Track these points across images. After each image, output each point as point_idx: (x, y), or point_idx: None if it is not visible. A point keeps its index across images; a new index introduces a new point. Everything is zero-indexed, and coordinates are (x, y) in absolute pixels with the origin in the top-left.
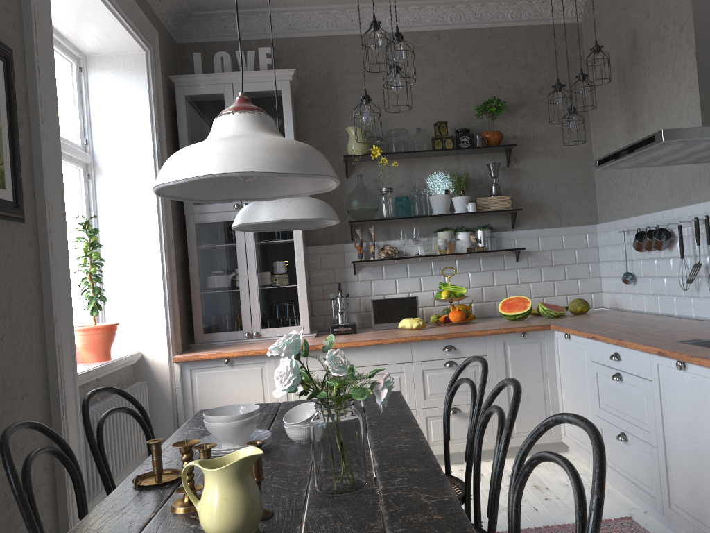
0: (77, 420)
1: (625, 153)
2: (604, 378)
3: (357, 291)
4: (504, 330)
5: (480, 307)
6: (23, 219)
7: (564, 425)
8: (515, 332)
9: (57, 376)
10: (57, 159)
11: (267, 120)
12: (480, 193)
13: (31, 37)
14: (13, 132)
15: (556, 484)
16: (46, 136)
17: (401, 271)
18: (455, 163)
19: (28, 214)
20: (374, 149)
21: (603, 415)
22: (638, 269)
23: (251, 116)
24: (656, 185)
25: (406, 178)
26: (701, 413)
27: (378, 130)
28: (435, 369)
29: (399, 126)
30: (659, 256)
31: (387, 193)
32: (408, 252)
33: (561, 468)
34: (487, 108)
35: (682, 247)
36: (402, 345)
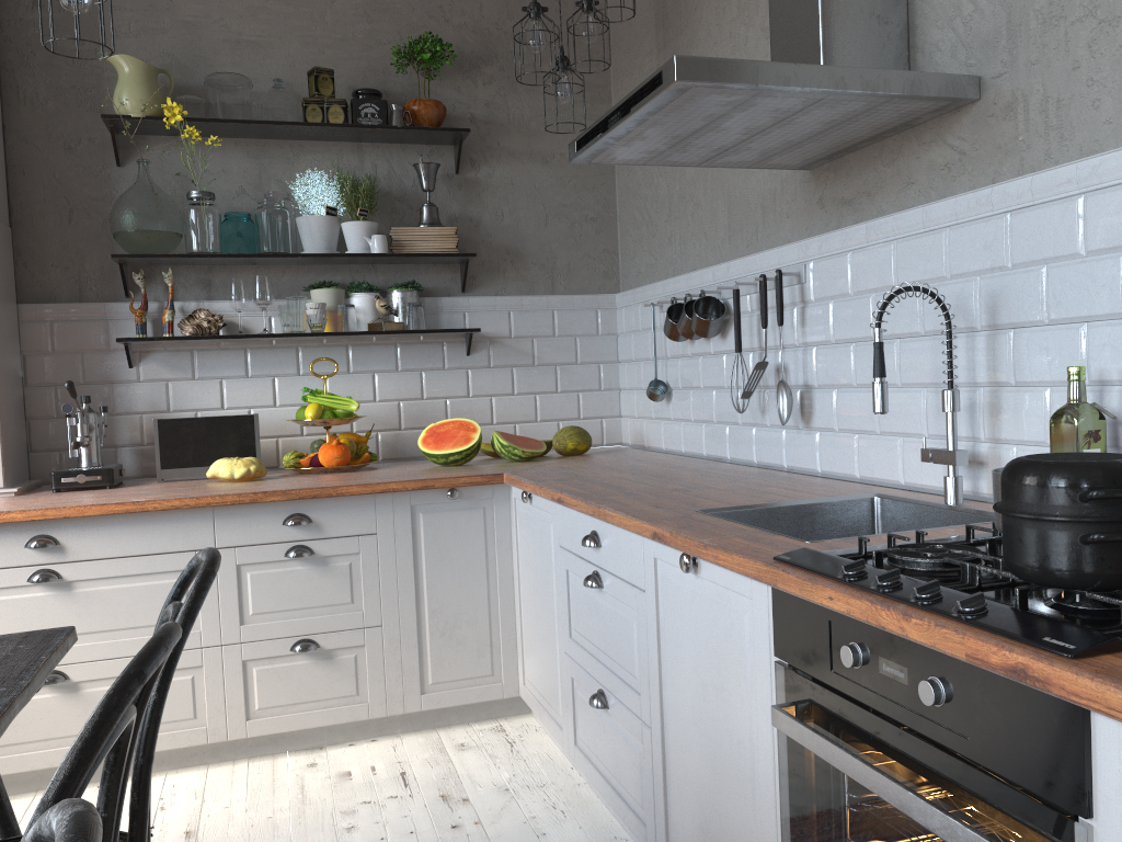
0: None
1: (616, 119)
2: (578, 581)
3: (136, 402)
4: (411, 483)
5: (394, 438)
6: None
7: (523, 665)
8: (434, 489)
9: None
10: None
11: None
12: (402, 221)
13: None
14: None
15: (486, 788)
16: None
17: (233, 365)
18: (353, 157)
19: None
20: (168, 107)
21: (575, 653)
22: (674, 375)
23: None
24: (708, 219)
25: (251, 179)
26: (721, 667)
27: (193, 73)
28: (267, 563)
29: (239, 71)
30: (706, 350)
31: (202, 202)
32: (250, 326)
33: (507, 752)
34: (416, 54)
35: (739, 331)
36: (194, 515)
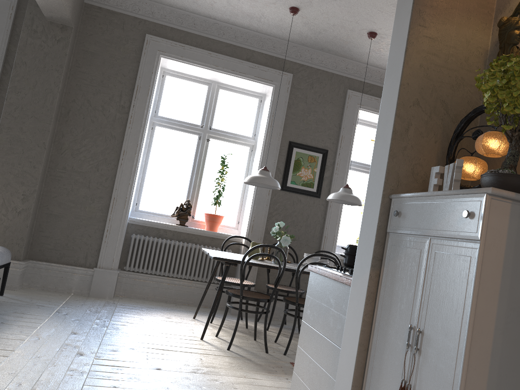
0: (329, 262)
1: None
2: None
3: None
4: None
5: None
6: (319, 197)
7: None
8: None
9: (321, 244)
10: (342, 180)
11: (261, 171)
12: None
13: (338, 145)
14: (321, 173)
15: None
16: (337, 173)
17: None
18: None
19: (324, 196)
20: None
21: None
22: None
23: (259, 170)
24: None
25: None
26: None
27: None
28: None
29: None
30: None
31: None
32: None
33: None
34: None
35: None
36: None
